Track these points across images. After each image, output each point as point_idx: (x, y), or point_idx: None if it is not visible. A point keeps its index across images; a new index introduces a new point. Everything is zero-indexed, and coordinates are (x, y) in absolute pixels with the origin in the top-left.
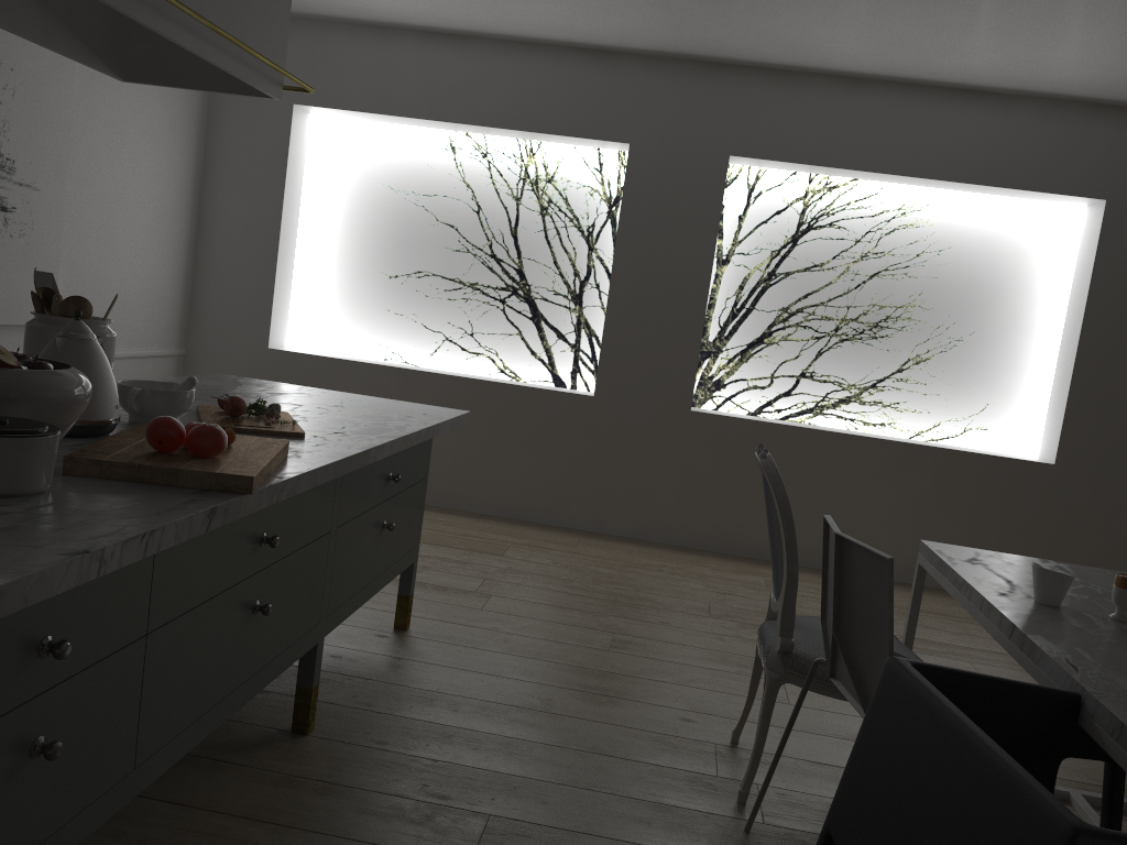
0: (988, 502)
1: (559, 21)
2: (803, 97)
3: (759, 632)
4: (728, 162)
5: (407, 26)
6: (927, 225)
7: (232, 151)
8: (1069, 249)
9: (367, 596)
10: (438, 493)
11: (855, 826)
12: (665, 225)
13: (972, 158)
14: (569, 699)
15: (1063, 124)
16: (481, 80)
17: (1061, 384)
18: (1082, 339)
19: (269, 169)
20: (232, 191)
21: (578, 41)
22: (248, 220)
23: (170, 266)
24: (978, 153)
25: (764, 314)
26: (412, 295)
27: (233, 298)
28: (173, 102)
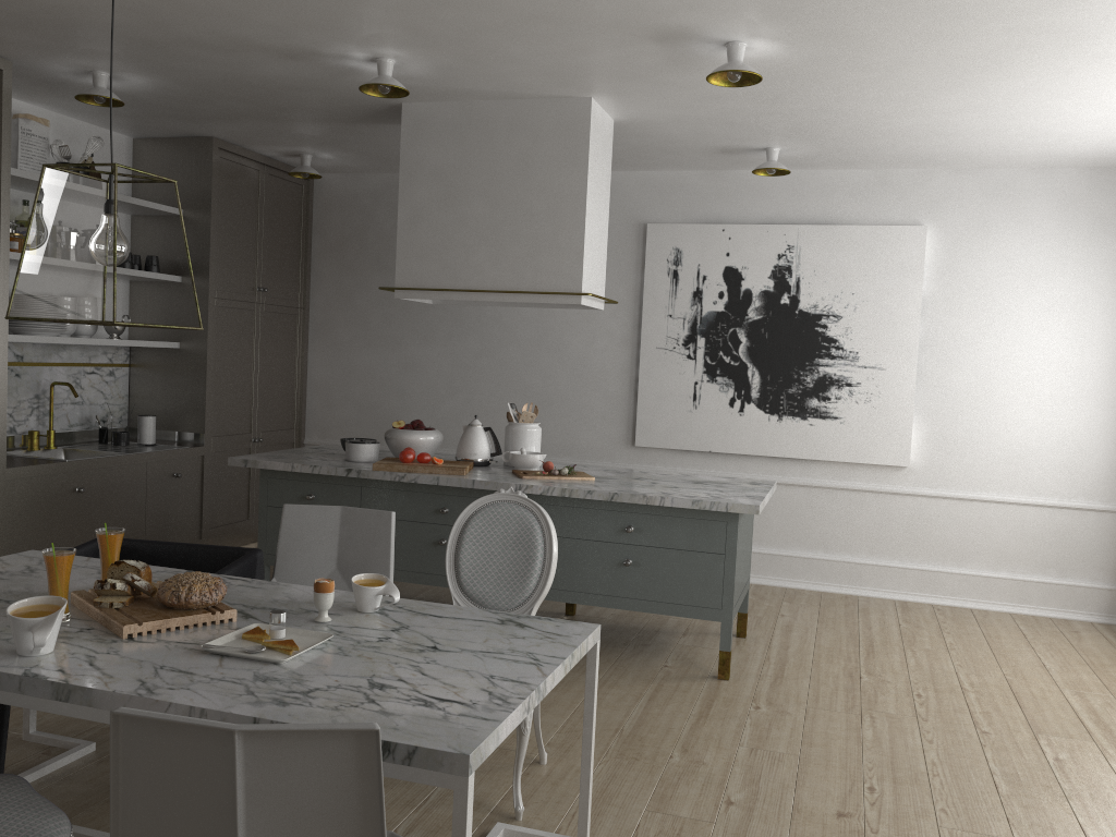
0: None
1: None
2: None
3: None
4: None
5: None
6: None
7: None
8: None
9: (605, 603)
10: None
11: None
12: None
13: None
14: (606, 716)
15: None
16: None
17: None
18: None
19: None
20: None
21: None
22: None
23: (1099, 424)
24: None
25: None
26: None
27: None
28: (1089, 273)
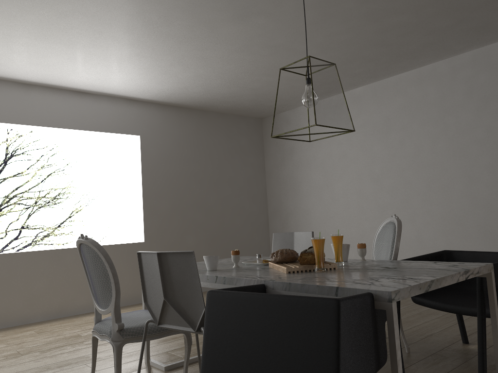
0: (123, 264)
1: None
2: (2, 91)
3: (96, 329)
4: None
5: None
6: (69, 150)
7: None
8: (127, 157)
9: None
10: None
11: (222, 367)
12: None
13: (87, 120)
14: None
15: (119, 106)
16: None
17: (139, 209)
18: (143, 190)
19: None
20: None
21: None
22: None
23: None
24: (89, 118)
25: None
26: None
27: None
28: None
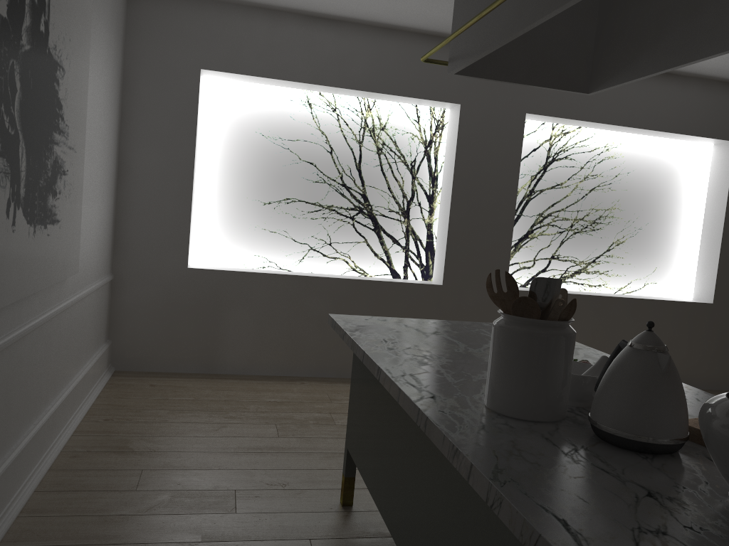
0: (679, 330)
1: (436, 15)
2: None
3: None
4: (524, 117)
5: (296, 11)
6: (620, 156)
7: (147, 106)
8: (695, 170)
9: None
10: (332, 367)
11: None
12: (486, 161)
13: (666, 116)
14: None
15: (713, 95)
16: (353, 55)
17: (709, 254)
18: (725, 226)
19: (181, 122)
20: (149, 140)
21: (430, 29)
22: (164, 164)
23: (109, 206)
24: (669, 112)
25: (528, 218)
26: (282, 217)
27: (154, 229)
28: (113, 66)
